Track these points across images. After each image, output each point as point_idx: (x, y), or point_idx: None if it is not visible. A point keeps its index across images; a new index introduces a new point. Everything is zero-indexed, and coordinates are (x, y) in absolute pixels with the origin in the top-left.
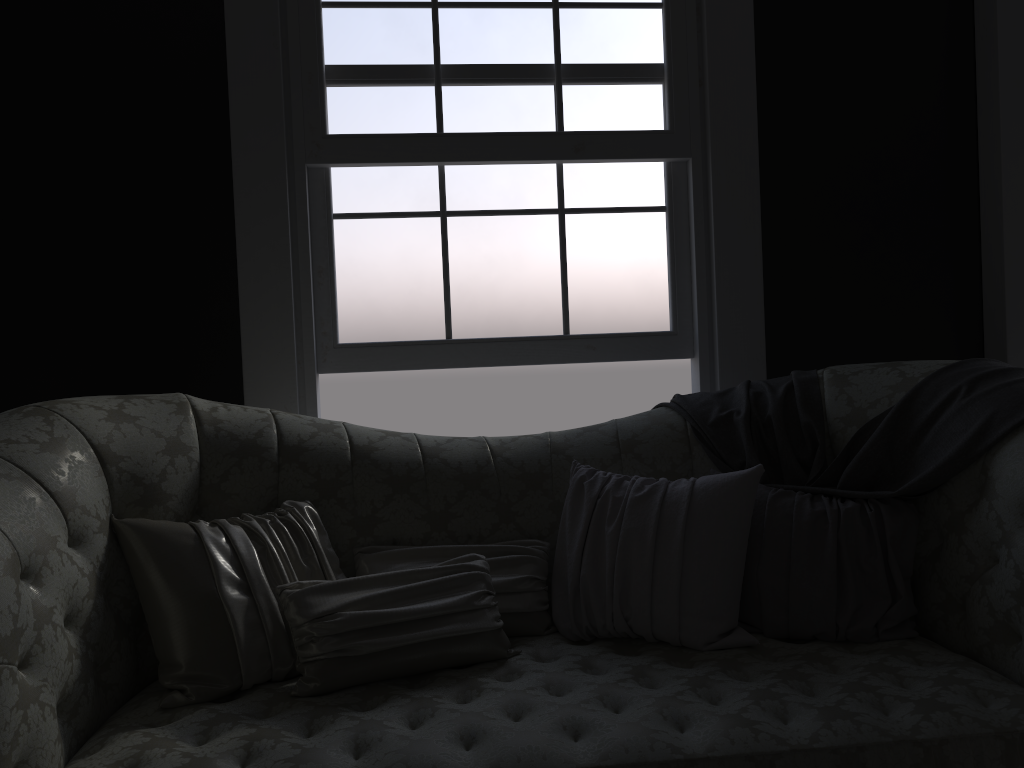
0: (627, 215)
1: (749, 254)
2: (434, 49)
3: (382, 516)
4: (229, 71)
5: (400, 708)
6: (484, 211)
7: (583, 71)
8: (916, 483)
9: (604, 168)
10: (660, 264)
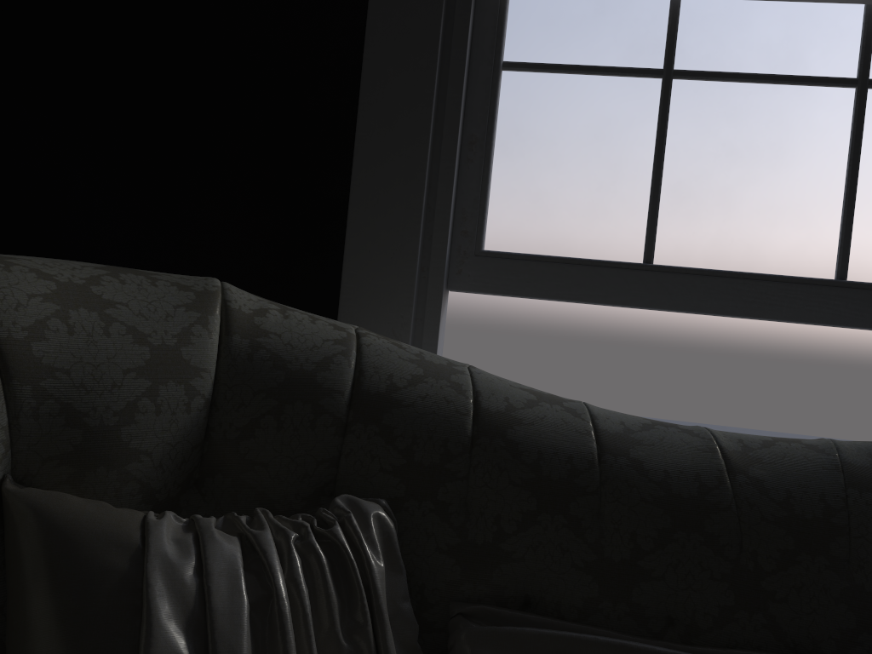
0: None
1: None
2: None
3: (511, 550)
4: None
5: None
6: (733, 74)
7: None
8: None
9: None
10: None
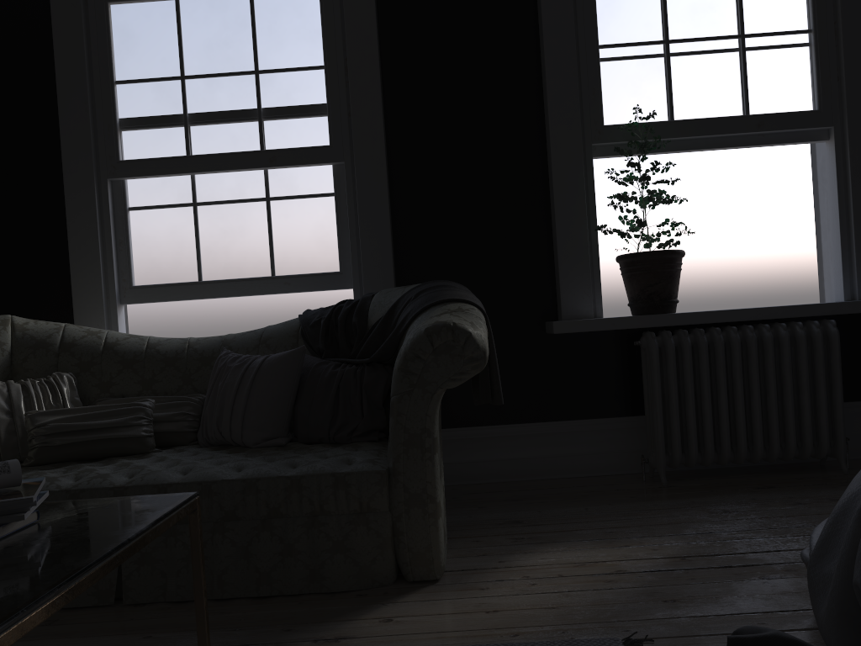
0: (310, 199)
1: (381, 221)
2: (183, 104)
3: (115, 381)
4: (60, 127)
5: (64, 469)
6: (220, 201)
7: (275, 112)
8: (377, 352)
9: (294, 171)
10: (332, 229)
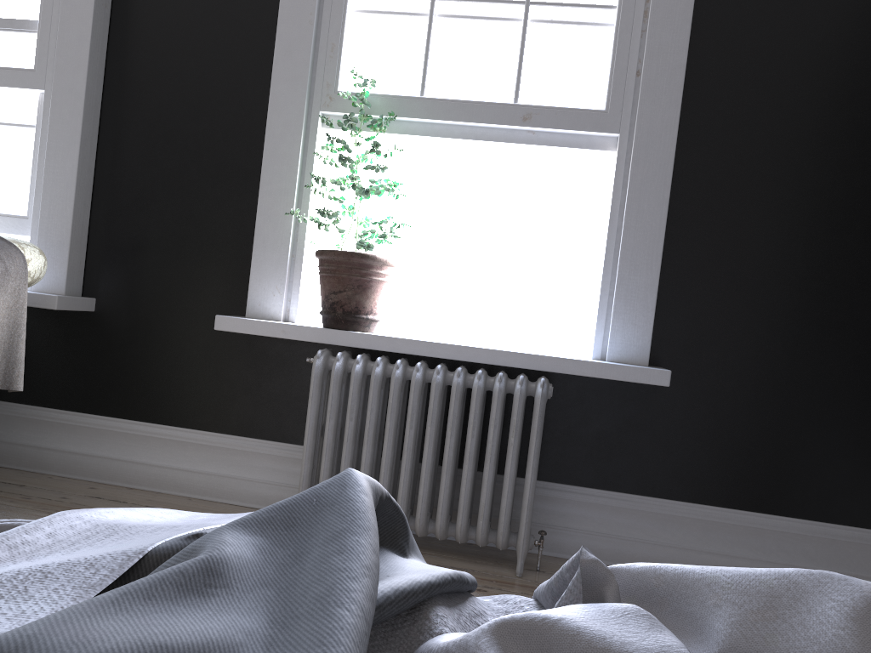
0: (12, 129)
1: (68, 164)
2: None
3: None
4: None
5: None
6: None
7: None
8: None
9: (1, 93)
10: (29, 167)
